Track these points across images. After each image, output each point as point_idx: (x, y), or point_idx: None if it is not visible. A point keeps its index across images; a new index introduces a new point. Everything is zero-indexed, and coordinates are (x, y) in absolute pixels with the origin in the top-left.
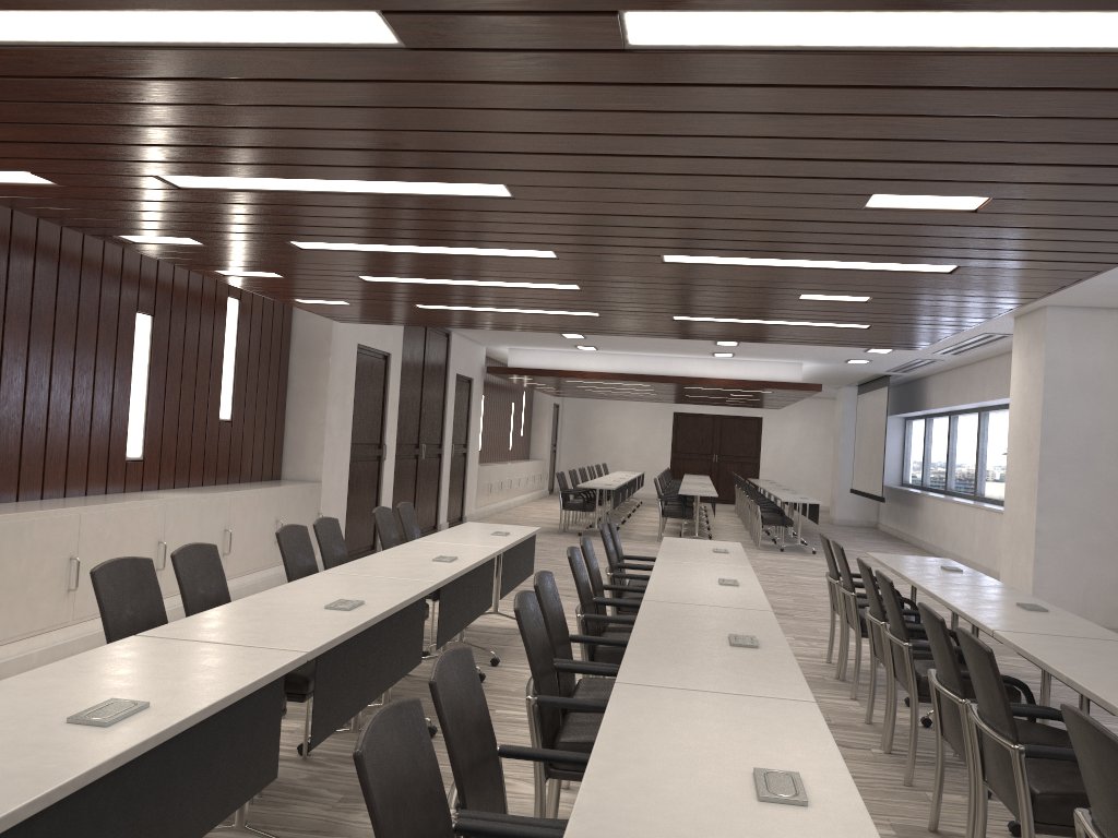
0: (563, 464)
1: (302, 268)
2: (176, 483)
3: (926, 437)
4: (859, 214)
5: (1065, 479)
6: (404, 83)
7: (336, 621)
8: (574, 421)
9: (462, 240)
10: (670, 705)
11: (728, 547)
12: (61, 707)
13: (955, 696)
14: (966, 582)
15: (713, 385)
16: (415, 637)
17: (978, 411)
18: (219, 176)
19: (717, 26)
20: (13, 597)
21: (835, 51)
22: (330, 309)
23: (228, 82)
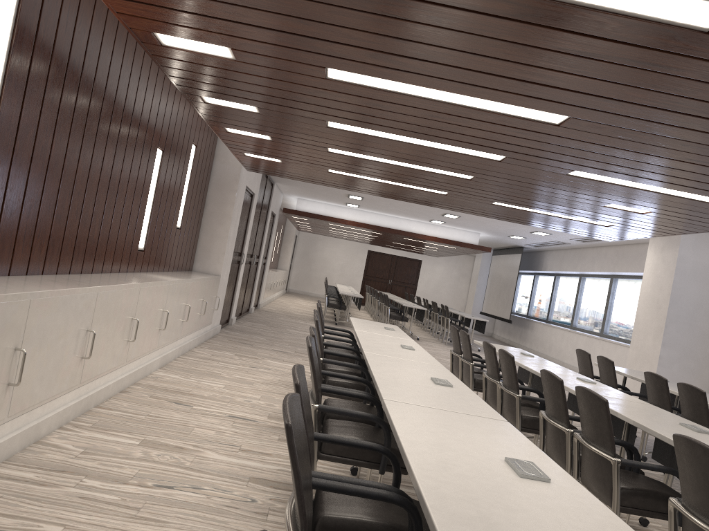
0: (294, 274)
1: (298, 137)
2: (154, 268)
3: (534, 286)
4: None
5: (679, 328)
6: (656, 51)
7: (465, 395)
8: (304, 248)
9: (460, 141)
10: None
11: (523, 351)
12: (486, 463)
13: None
14: None
15: (426, 240)
16: None
17: (579, 276)
18: (378, 77)
19: None
20: (108, 344)
21: None
22: (259, 162)
23: (532, 26)
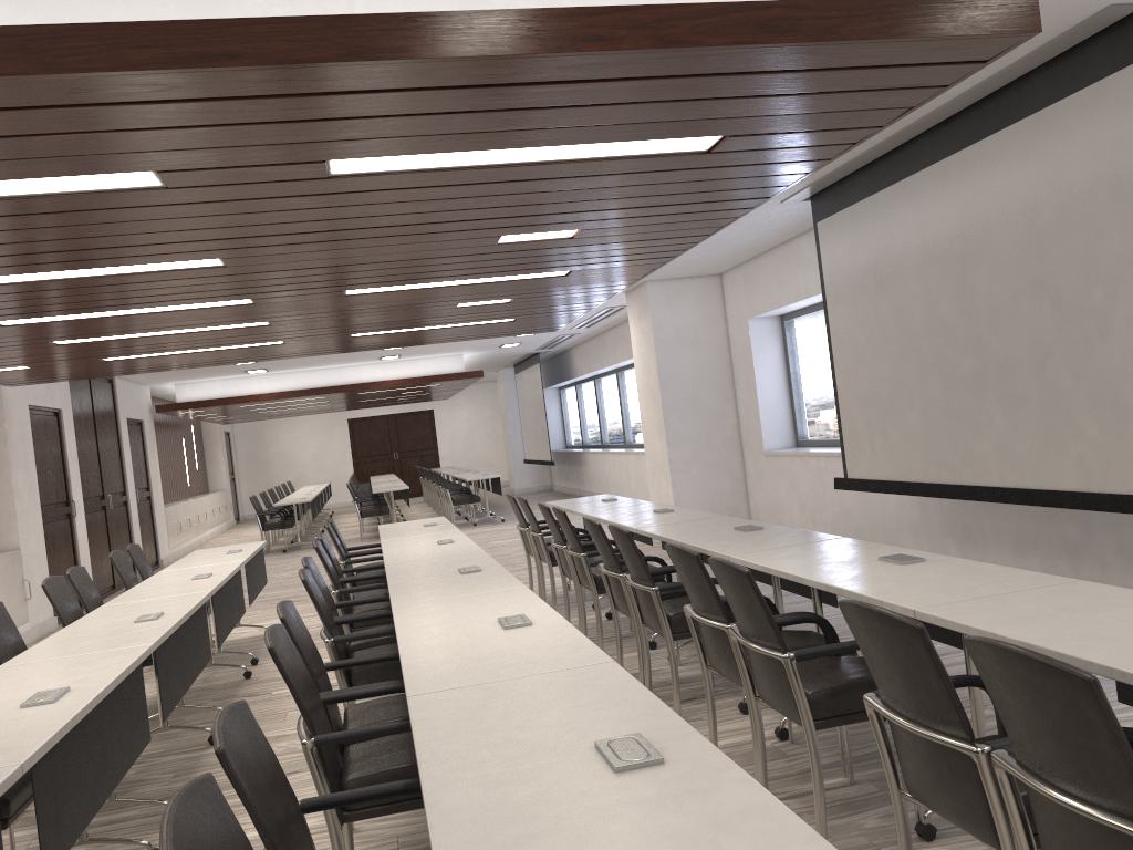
0: (245, 490)
1: None
2: None
3: (579, 401)
4: (494, 248)
5: (682, 416)
6: (158, 206)
7: (154, 626)
8: (249, 446)
9: (170, 300)
10: (435, 608)
11: (435, 521)
12: (3, 705)
13: (617, 573)
14: (620, 505)
15: (386, 387)
16: (205, 637)
17: (616, 372)
18: None
19: (391, 162)
20: None
21: (466, 168)
22: (5, 375)
23: (7, 217)
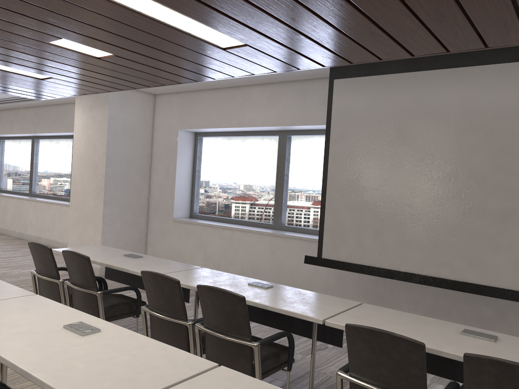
0: None
1: None
2: None
3: None
4: None
5: (117, 185)
6: None
7: None
8: None
9: None
10: None
11: None
12: None
13: None
14: (172, 267)
15: None
16: None
17: None
18: None
19: None
20: None
21: None
22: None
23: None
